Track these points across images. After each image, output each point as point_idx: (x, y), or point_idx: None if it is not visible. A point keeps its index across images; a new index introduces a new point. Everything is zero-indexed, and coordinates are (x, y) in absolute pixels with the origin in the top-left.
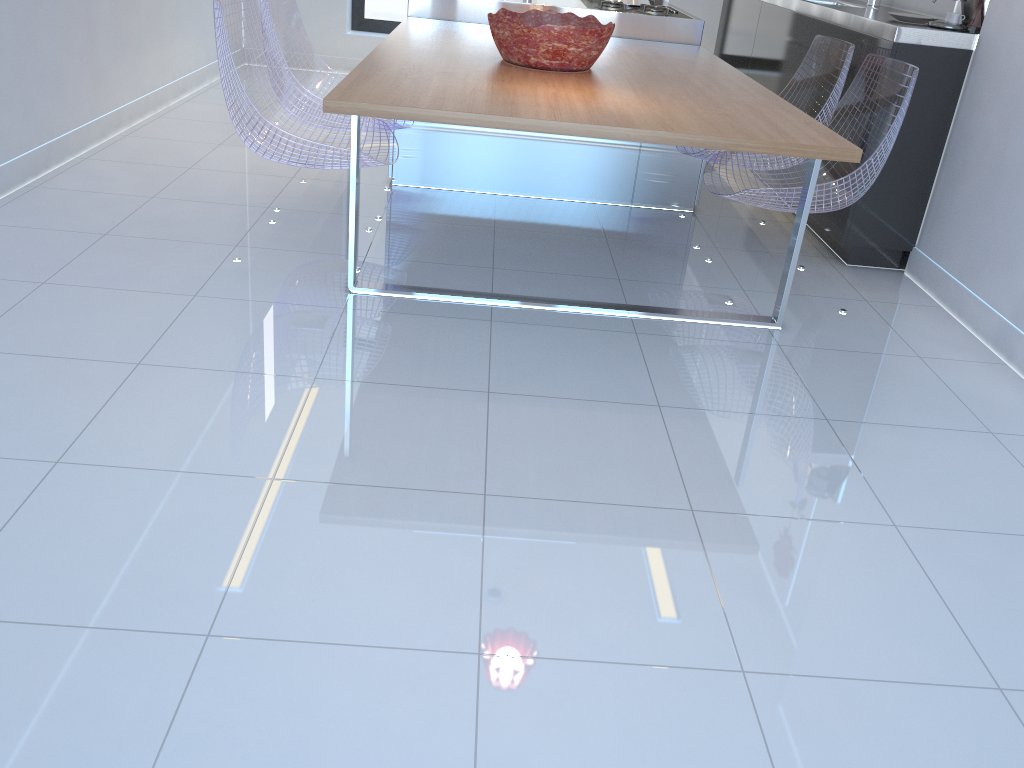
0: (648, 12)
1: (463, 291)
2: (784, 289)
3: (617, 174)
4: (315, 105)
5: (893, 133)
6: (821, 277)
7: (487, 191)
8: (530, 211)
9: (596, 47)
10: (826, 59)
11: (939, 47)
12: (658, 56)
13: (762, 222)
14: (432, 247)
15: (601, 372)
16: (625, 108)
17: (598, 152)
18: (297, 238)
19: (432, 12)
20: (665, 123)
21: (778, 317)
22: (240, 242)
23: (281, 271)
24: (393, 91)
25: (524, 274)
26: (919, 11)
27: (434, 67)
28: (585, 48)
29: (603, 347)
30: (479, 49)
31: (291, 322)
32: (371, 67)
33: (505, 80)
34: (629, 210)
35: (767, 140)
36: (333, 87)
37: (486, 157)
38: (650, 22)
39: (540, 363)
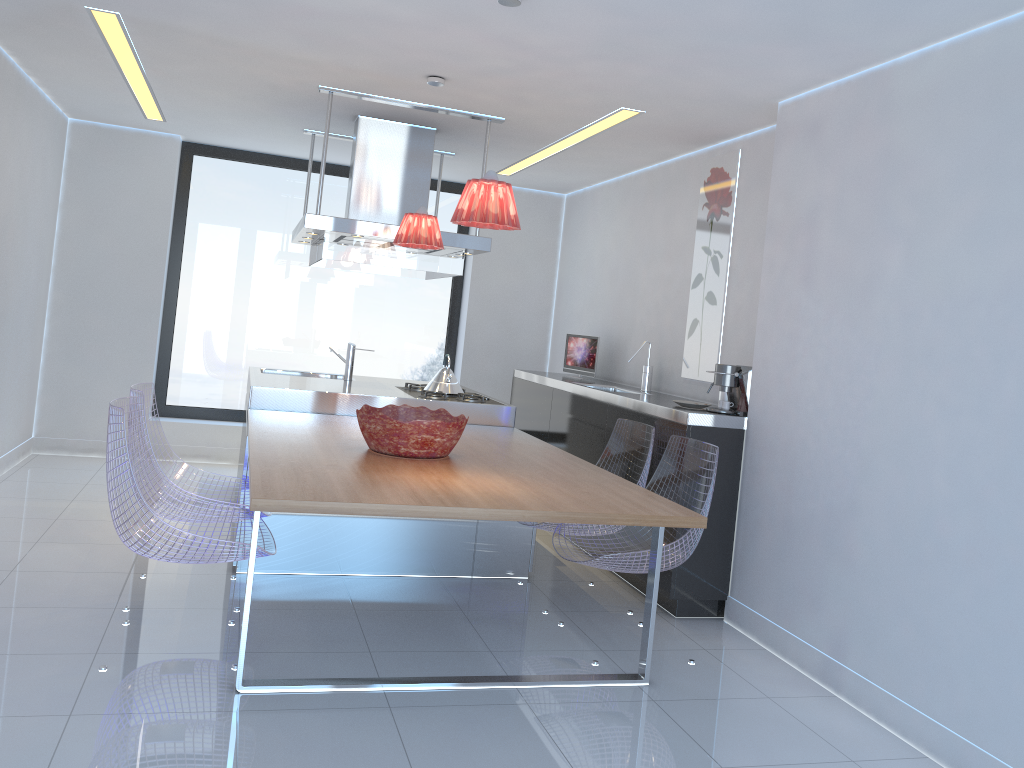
0: (467, 399)
1: (353, 678)
2: (647, 645)
3: (458, 547)
4: (185, 499)
5: (709, 499)
6: (660, 631)
7: (334, 572)
8: (382, 589)
9: (456, 436)
10: (629, 437)
11: (720, 427)
12: (490, 439)
13: (591, 583)
14: (302, 635)
15: (513, 747)
16: (506, 491)
17: (440, 527)
18: (159, 638)
19: (273, 404)
20: (548, 503)
21: (645, 673)
22: (99, 649)
23: (156, 676)
24: (305, 486)
25: (402, 654)
26: (685, 395)
27: (318, 460)
28: (448, 438)
29: (504, 721)
30: (340, 439)
31: (188, 732)
32: (264, 463)
33: (389, 469)
34: (472, 581)
35: (634, 513)
36: (185, 478)
37: (333, 538)
38: (471, 408)
39: (453, 745)
